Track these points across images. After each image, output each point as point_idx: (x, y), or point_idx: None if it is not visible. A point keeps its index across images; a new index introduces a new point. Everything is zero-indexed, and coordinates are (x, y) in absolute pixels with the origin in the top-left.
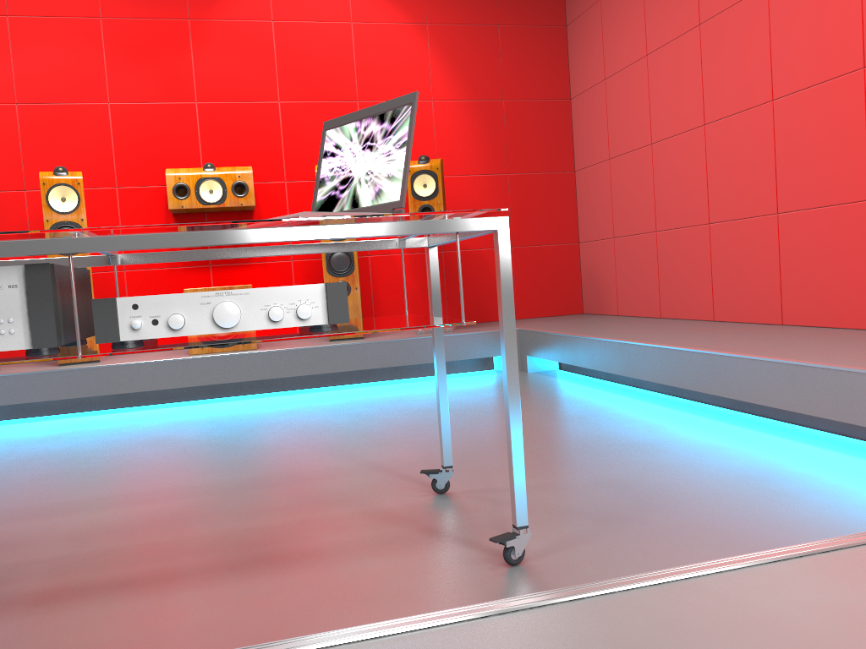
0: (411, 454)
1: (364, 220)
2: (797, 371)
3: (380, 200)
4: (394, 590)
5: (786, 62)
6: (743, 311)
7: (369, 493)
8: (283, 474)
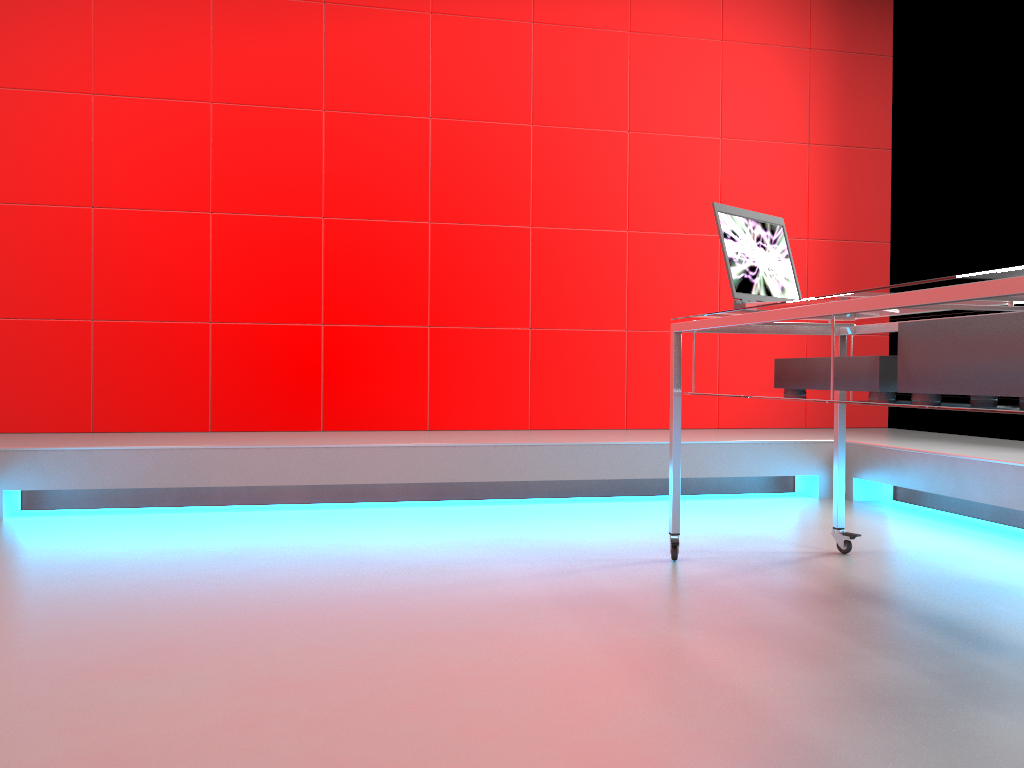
0: (505, 564)
1: (881, 318)
2: (580, 449)
3: (786, 295)
4: (902, 571)
5: (344, 188)
6: (264, 419)
7: (667, 575)
8: (562, 601)
